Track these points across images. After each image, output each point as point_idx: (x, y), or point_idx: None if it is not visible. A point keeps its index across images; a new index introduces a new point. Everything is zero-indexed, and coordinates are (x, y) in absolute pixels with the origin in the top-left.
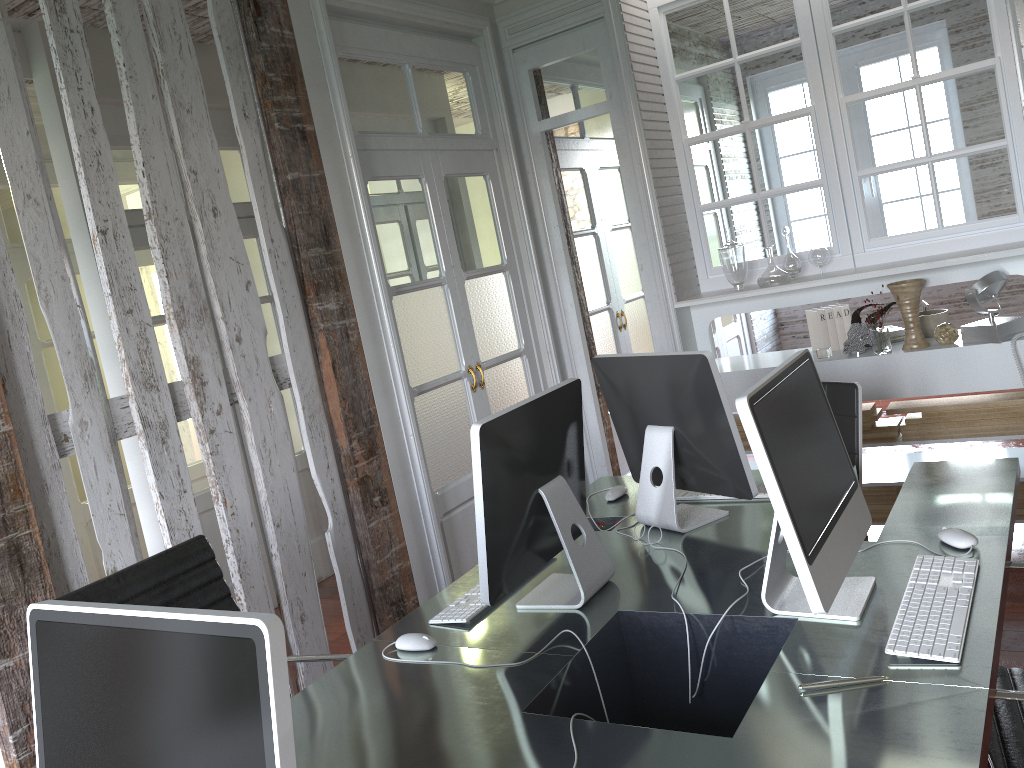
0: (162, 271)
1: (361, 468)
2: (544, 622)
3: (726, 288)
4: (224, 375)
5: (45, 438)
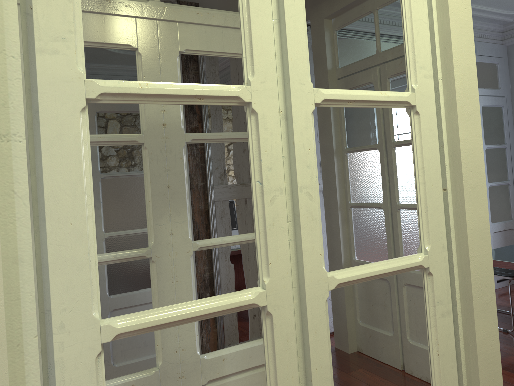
0: None
1: None
2: None
3: None
4: None
5: None
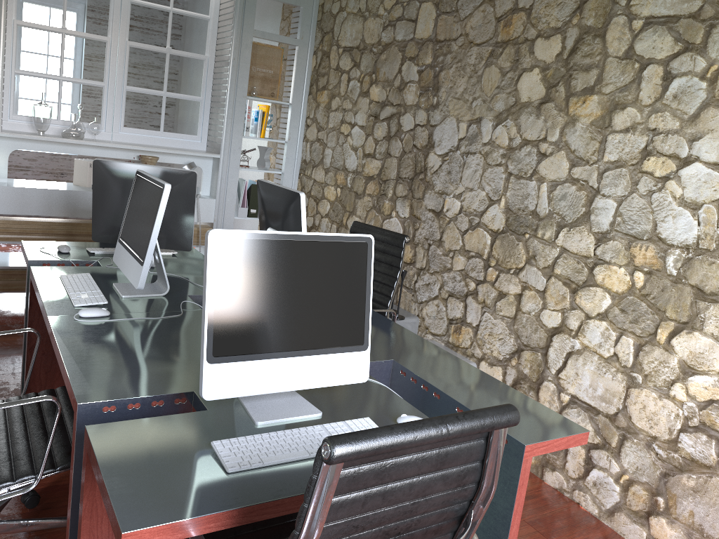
0: None
1: None
2: (155, 301)
3: (21, 131)
4: None
5: None
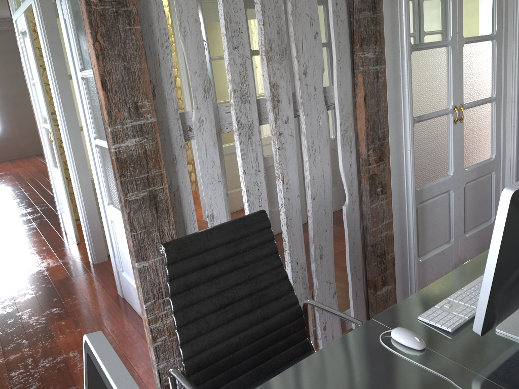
0: (260, 20)
1: (372, 168)
2: None
3: None
4: (292, 97)
5: (176, 128)
